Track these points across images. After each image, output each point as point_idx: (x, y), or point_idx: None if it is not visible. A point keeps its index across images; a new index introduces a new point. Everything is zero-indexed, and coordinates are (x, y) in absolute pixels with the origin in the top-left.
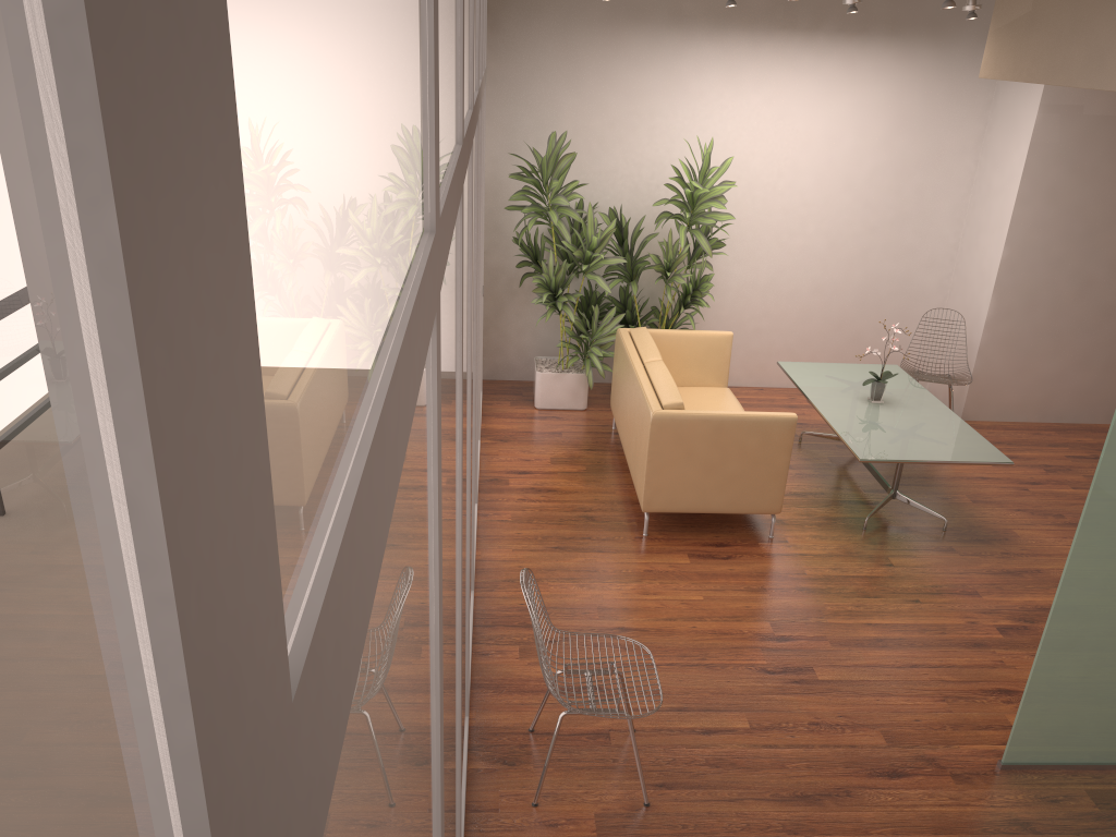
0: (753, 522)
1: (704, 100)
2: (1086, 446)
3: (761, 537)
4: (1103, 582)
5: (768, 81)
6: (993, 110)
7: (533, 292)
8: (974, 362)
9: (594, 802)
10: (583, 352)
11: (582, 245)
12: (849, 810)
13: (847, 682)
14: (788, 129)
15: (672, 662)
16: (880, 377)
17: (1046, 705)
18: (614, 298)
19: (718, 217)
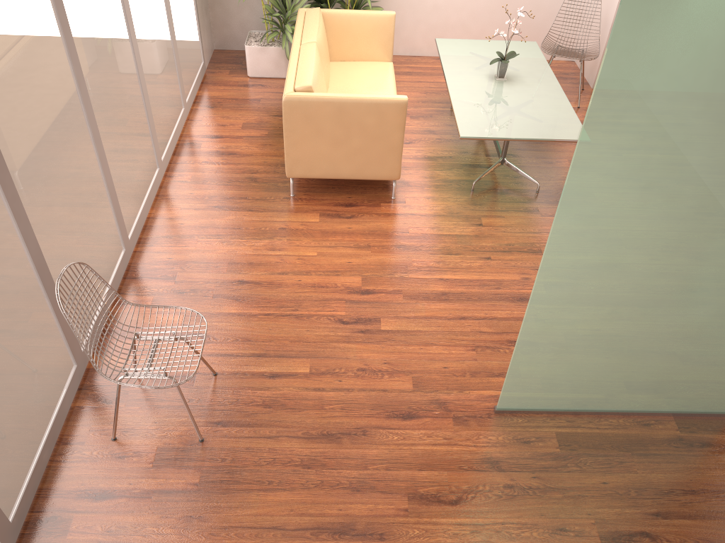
0: (384, 184)
1: None
2: None
3: (385, 198)
4: (573, 283)
5: None
6: None
7: None
8: (607, 38)
9: (161, 437)
10: (283, 28)
11: None
12: (359, 447)
13: (403, 332)
14: None
15: (270, 312)
16: (504, 57)
17: (529, 372)
18: None
19: None
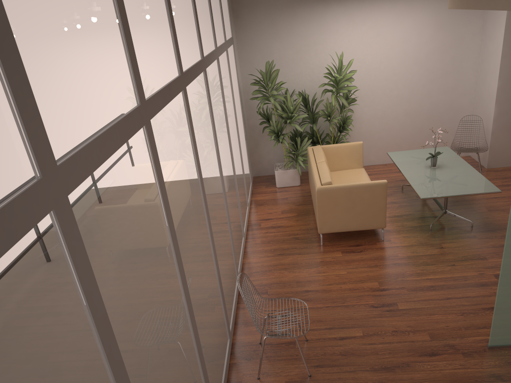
0: (375, 232)
1: (339, 33)
2: None
3: (378, 240)
4: None
5: (369, 19)
6: (486, 13)
7: (268, 135)
8: (490, 139)
9: (285, 376)
10: (295, 159)
11: (287, 111)
12: (407, 373)
13: (413, 309)
14: (382, 40)
15: (329, 305)
16: (434, 155)
17: (507, 316)
18: (307, 132)
19: (349, 88)
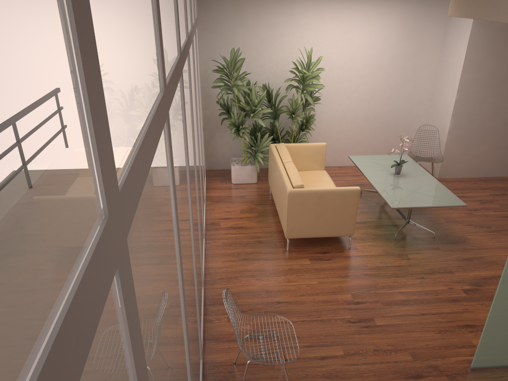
0: (340, 239)
1: (307, 27)
2: (498, 188)
3: (344, 247)
4: None
5: (338, 16)
6: (449, 25)
7: (227, 128)
8: (443, 150)
9: None
10: (254, 155)
11: (250, 104)
12: None
13: (391, 325)
14: (349, 39)
15: (304, 319)
16: (399, 163)
17: (493, 339)
18: (267, 127)
19: (316, 86)
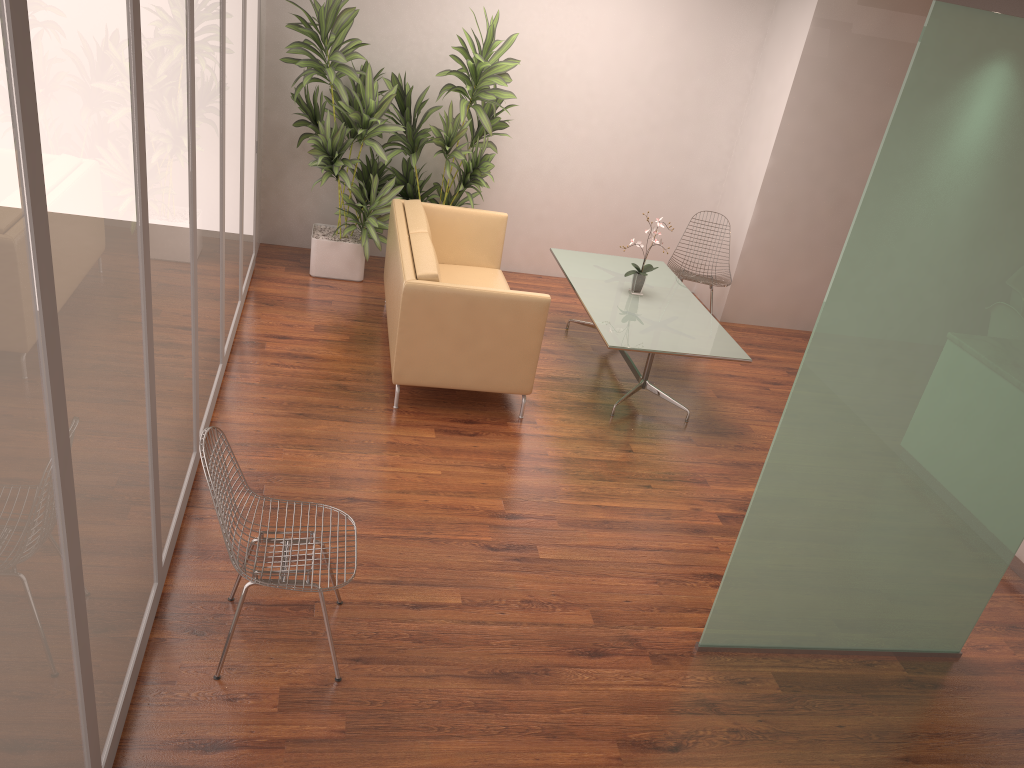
0: (506, 402)
1: None
2: None
3: (511, 417)
4: (802, 474)
5: None
6: (773, 21)
7: (309, 153)
8: (736, 266)
9: (282, 676)
10: (361, 222)
11: (361, 109)
12: (544, 688)
13: (567, 562)
14: (578, 15)
15: (397, 534)
16: (641, 270)
17: (743, 591)
18: (396, 169)
19: (500, 95)
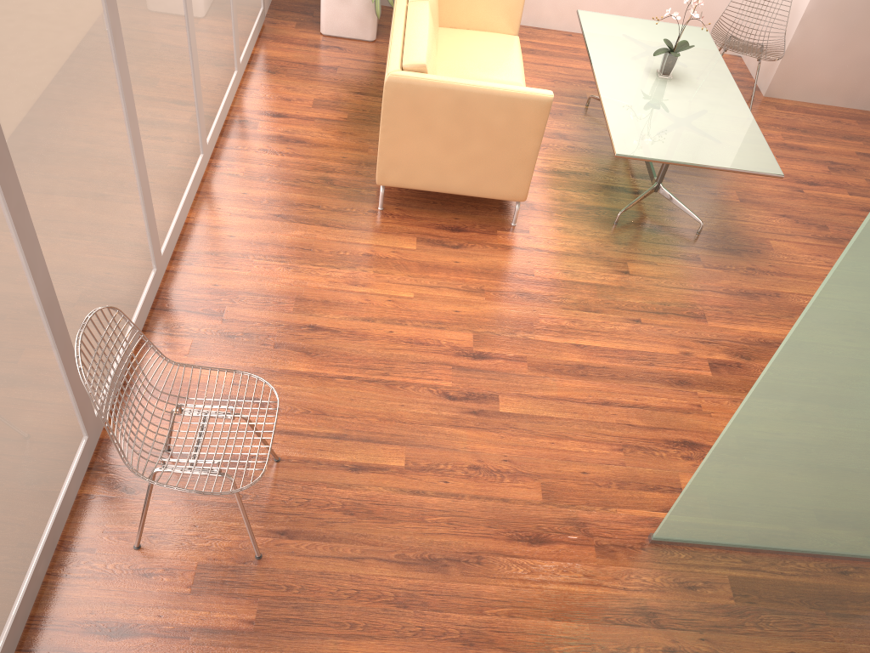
0: (501, 204)
1: None
2: None
3: (502, 224)
4: (801, 398)
5: None
6: None
7: None
8: (794, 32)
9: (203, 549)
10: None
11: None
12: (473, 581)
13: (528, 418)
14: None
15: (352, 375)
16: (673, 48)
17: (709, 498)
18: None
19: None
